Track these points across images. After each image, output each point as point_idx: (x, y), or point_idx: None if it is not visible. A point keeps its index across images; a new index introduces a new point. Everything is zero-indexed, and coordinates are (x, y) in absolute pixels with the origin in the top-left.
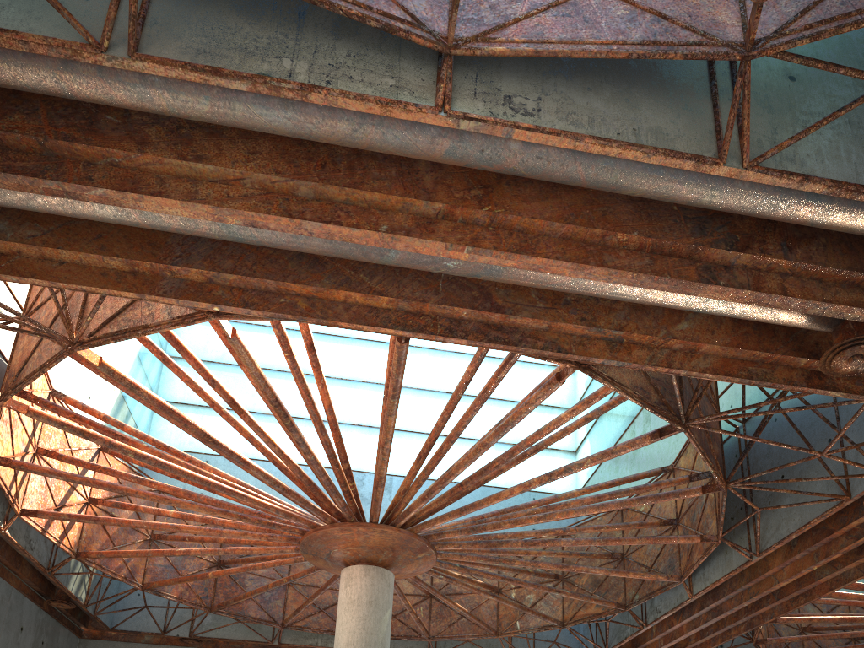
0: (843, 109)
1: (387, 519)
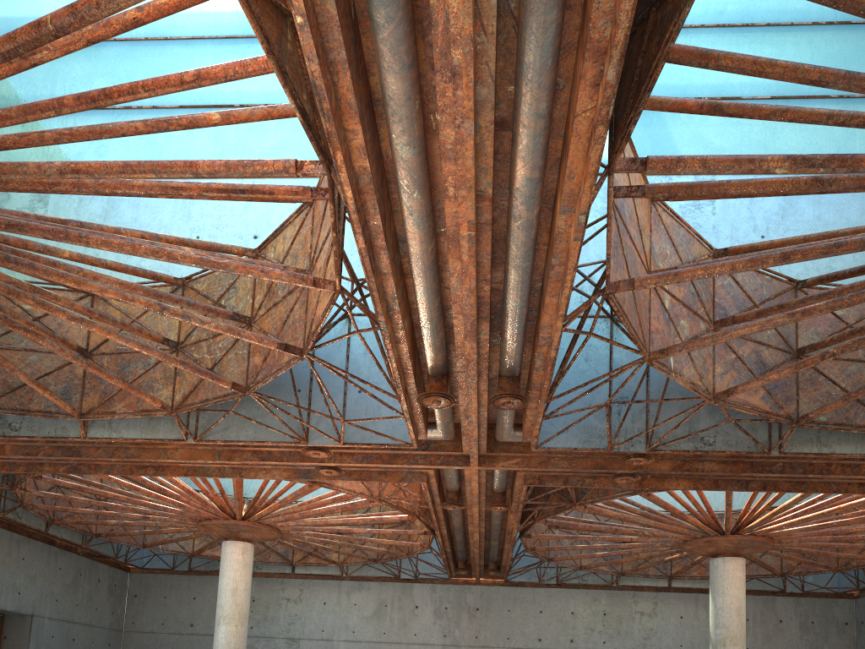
0: (582, 332)
1: None
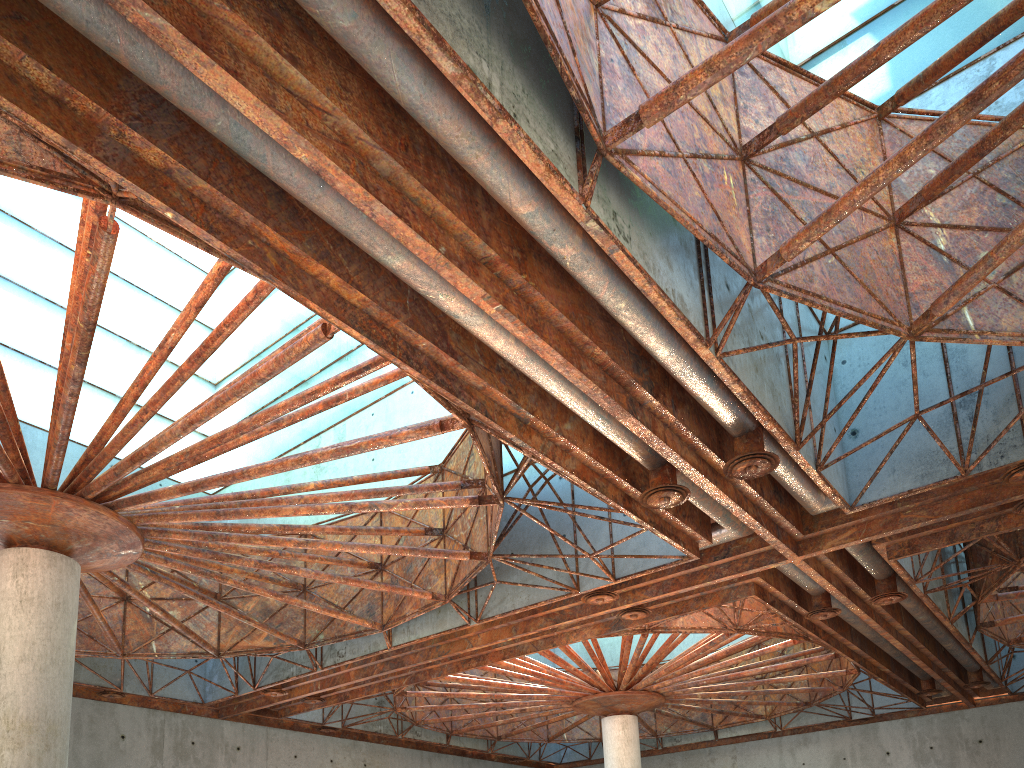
0: (771, 344)
1: (95, 496)
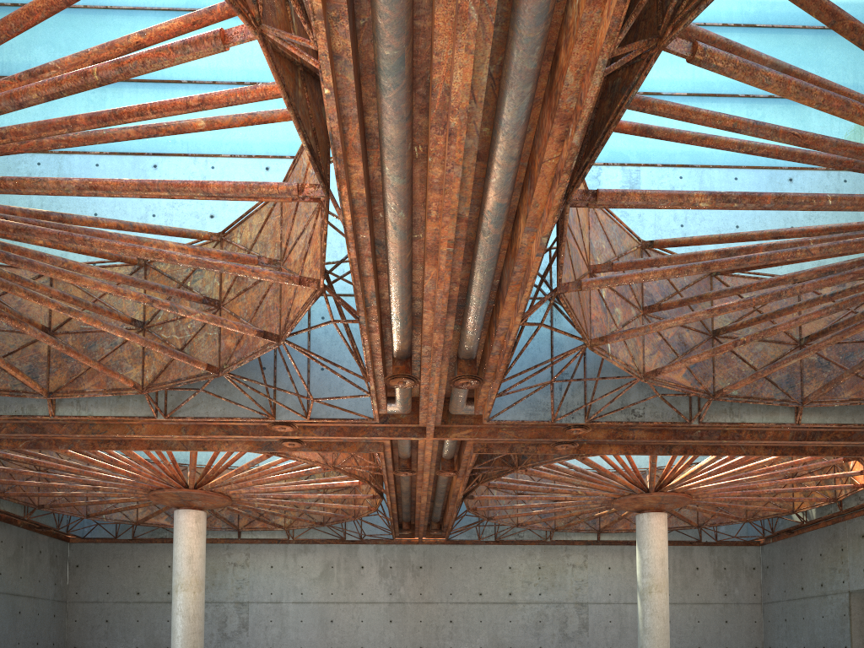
0: (535, 324)
1: None
